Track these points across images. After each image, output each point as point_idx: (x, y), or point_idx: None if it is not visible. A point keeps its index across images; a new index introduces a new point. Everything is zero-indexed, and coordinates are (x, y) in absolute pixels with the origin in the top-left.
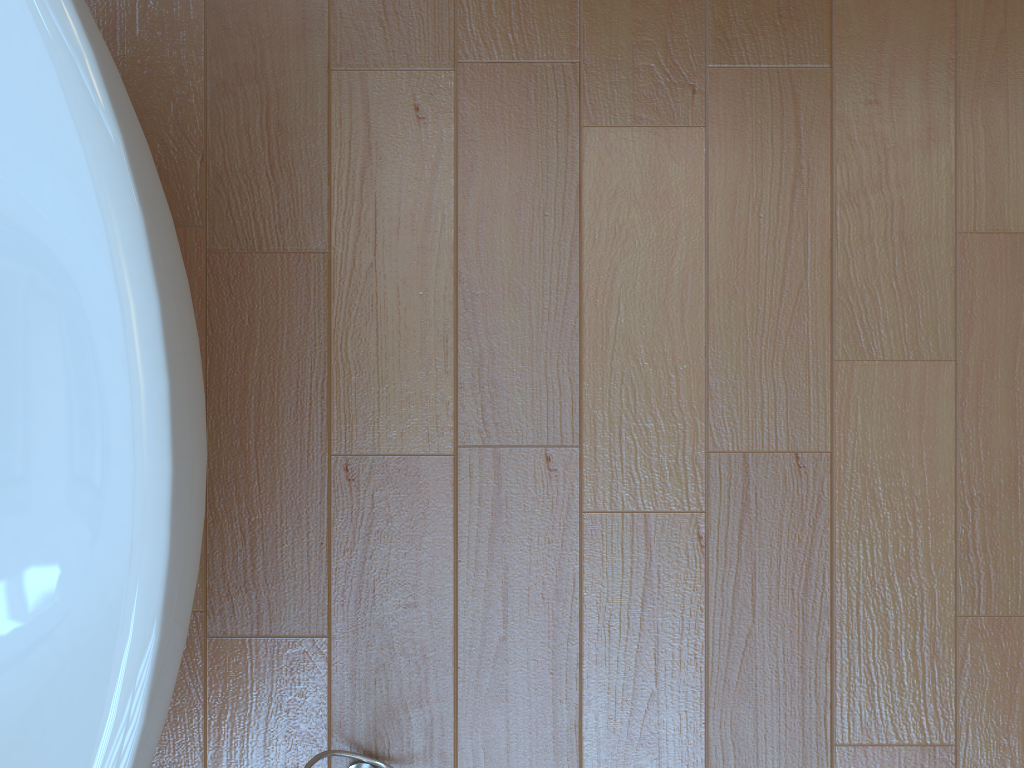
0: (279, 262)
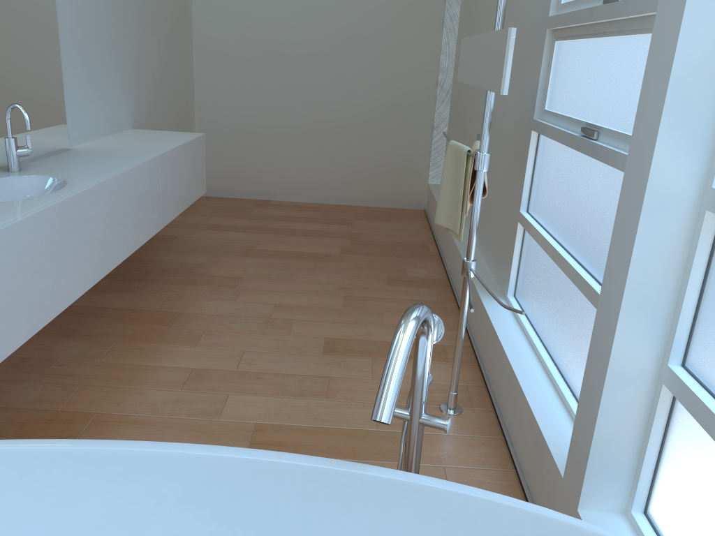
0: None
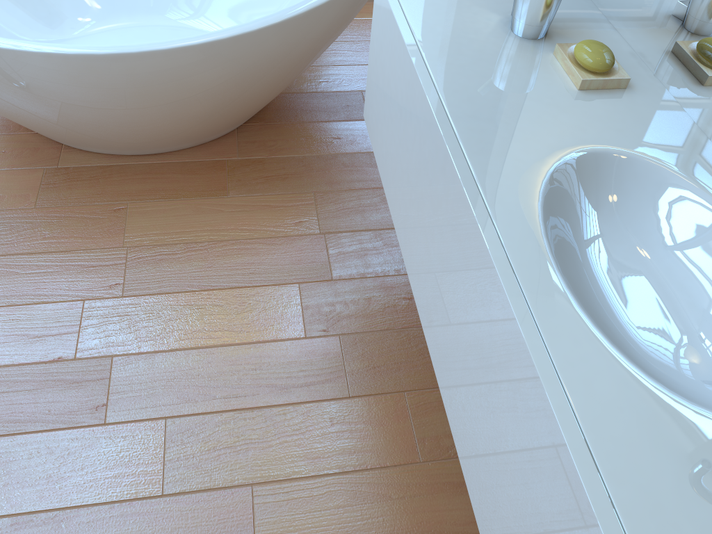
0: (222, 181)
